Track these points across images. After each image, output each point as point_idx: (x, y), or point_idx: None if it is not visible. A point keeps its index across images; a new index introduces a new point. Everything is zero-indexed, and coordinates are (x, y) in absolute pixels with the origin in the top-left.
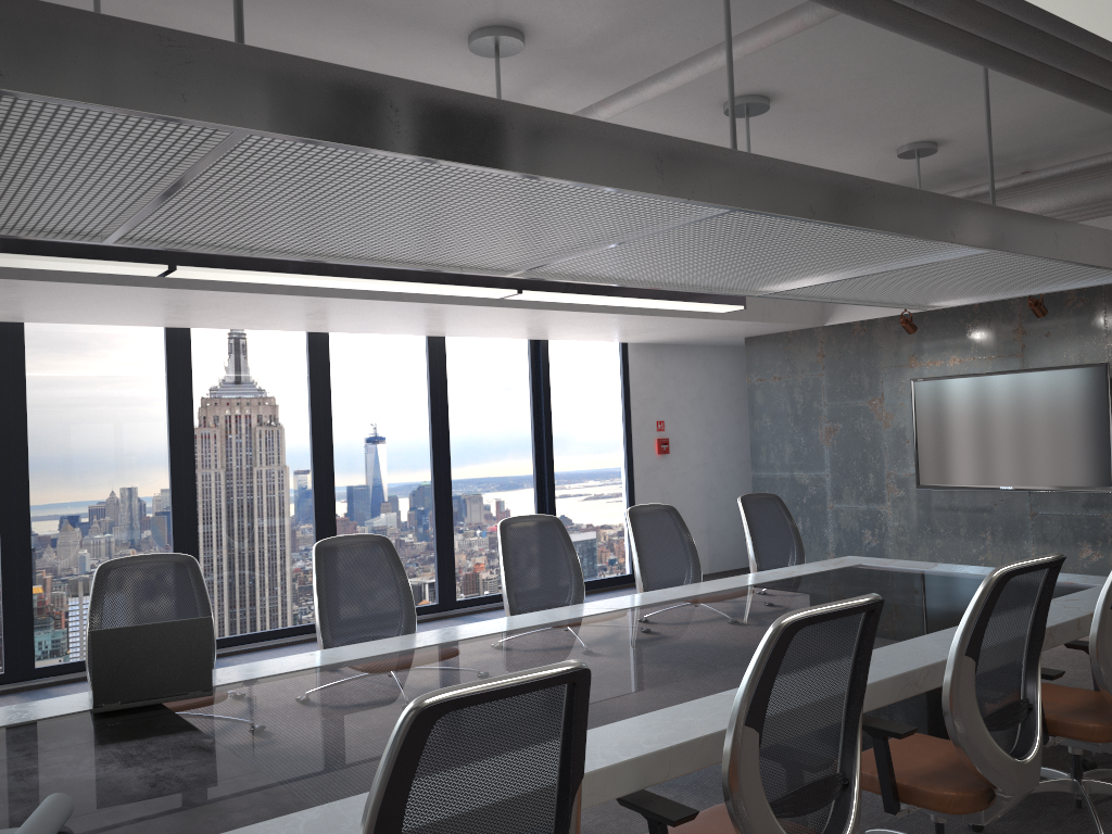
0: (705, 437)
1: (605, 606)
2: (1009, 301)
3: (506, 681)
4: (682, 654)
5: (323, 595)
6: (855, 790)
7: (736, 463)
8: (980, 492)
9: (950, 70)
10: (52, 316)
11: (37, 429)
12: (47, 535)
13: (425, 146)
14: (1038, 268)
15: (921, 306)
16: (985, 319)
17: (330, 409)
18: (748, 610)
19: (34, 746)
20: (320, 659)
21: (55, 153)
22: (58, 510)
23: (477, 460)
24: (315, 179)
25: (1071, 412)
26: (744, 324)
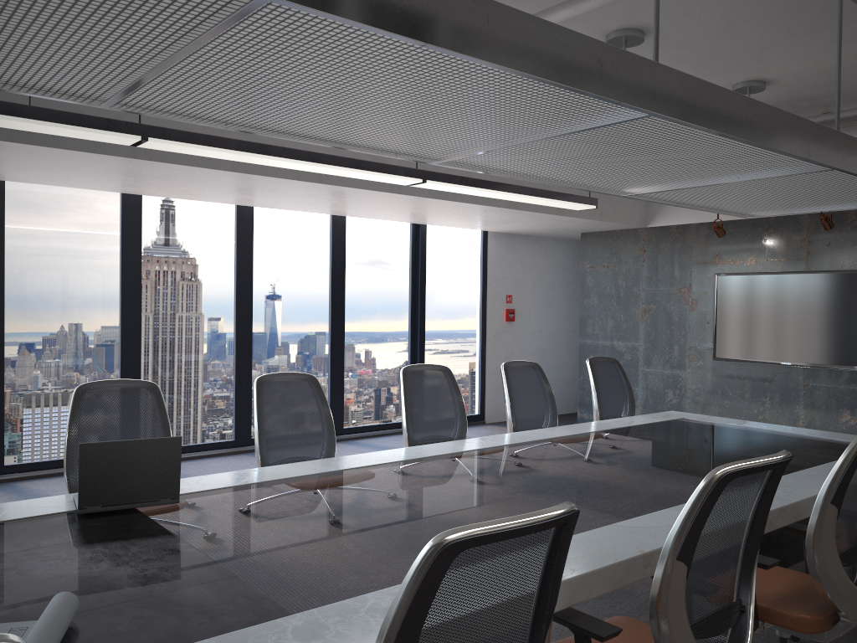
0: (542, 310)
1: (489, 442)
2: (799, 216)
3: (521, 521)
4: (569, 487)
5: (262, 421)
6: (750, 615)
7: (565, 331)
8: (763, 365)
9: (797, 19)
10: (30, 177)
11: (12, 270)
12: (17, 358)
13: (417, 29)
14: (856, 188)
15: (743, 214)
16: (779, 229)
17: (252, 269)
18: (609, 452)
19: (30, 542)
20: (264, 475)
21: (82, 9)
22: (27, 338)
23: (365, 318)
24: (307, 56)
25: (843, 306)
26: (585, 221)
